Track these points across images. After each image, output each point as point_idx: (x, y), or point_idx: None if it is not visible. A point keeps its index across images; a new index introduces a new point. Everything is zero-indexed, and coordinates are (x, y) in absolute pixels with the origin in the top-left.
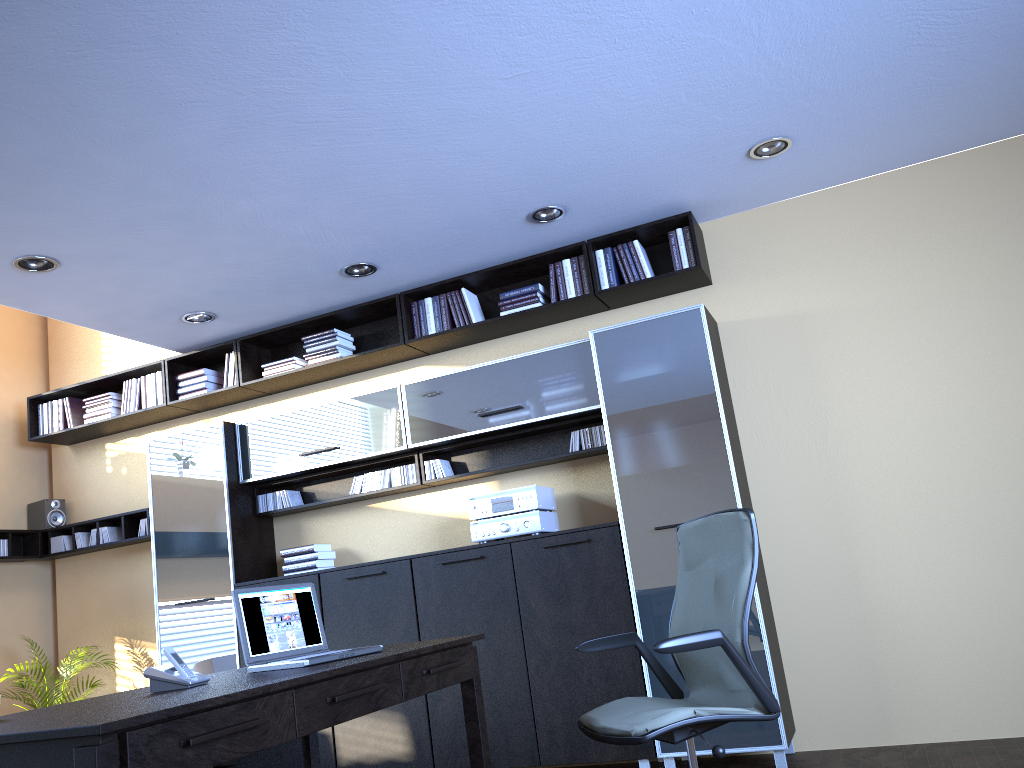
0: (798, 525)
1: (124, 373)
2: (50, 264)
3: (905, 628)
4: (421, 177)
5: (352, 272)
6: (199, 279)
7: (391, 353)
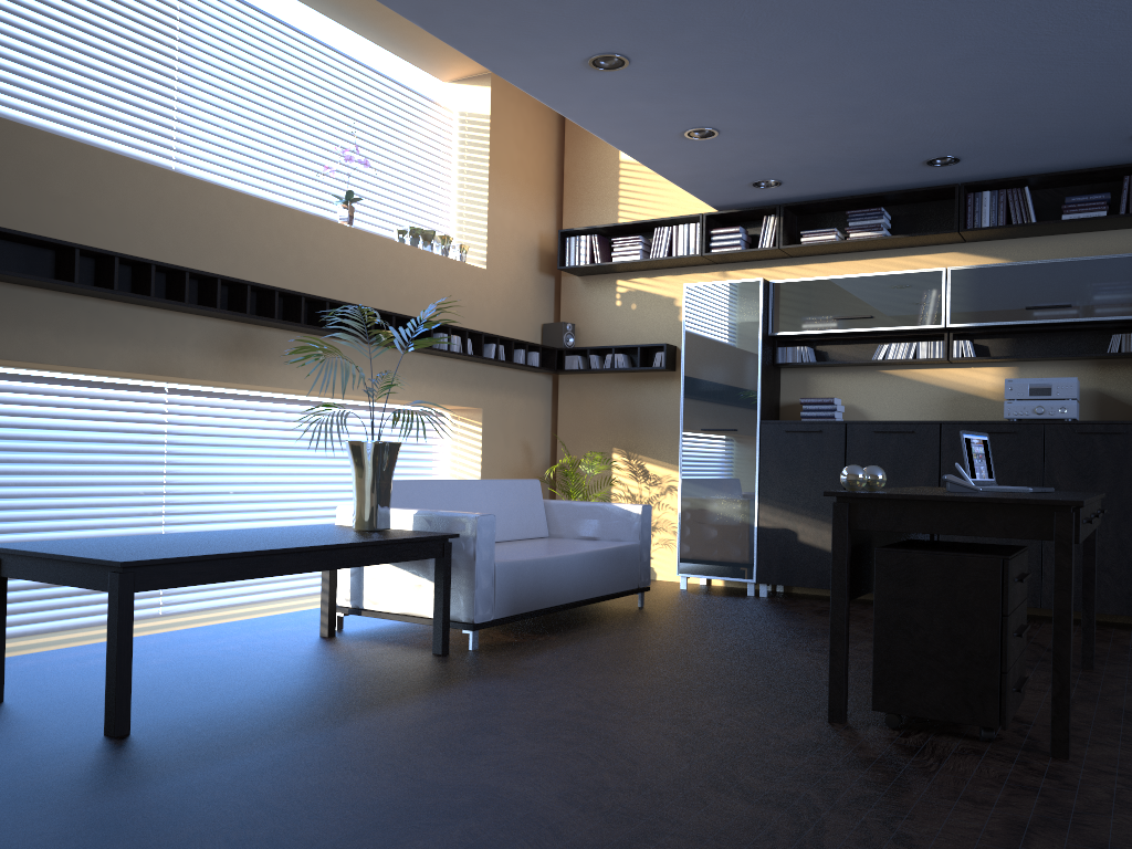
0: None
1: (659, 221)
2: (711, 135)
3: None
4: (1080, 98)
5: (934, 162)
6: (805, 156)
7: (936, 238)
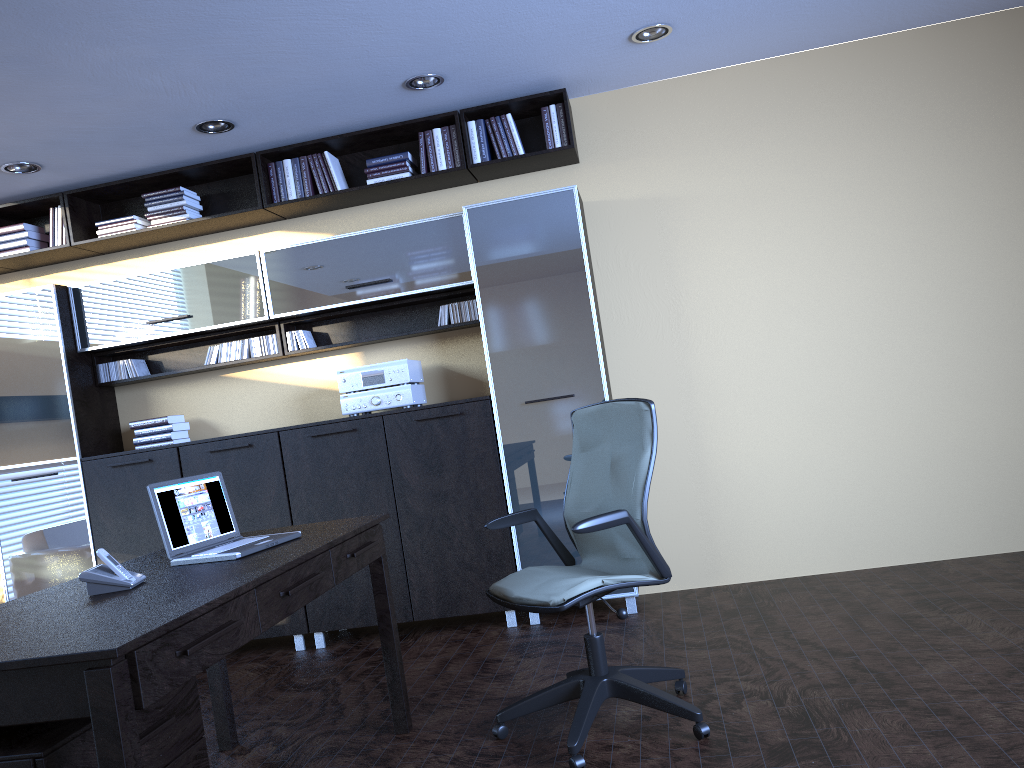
0: (650, 397)
1: None
2: None
3: (736, 487)
4: (303, 37)
5: (207, 128)
6: (29, 128)
7: (246, 217)
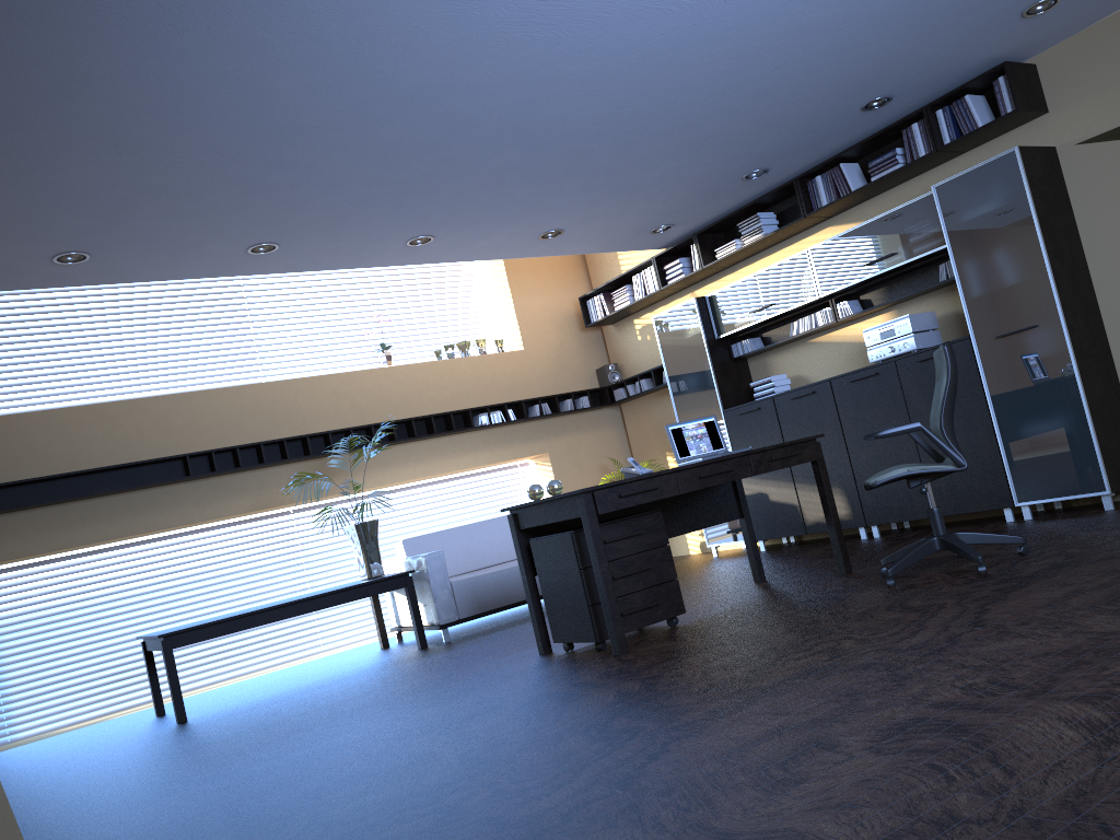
0: None
1: (630, 271)
2: (558, 232)
3: None
4: (757, 123)
5: (751, 177)
6: (649, 212)
7: (799, 224)
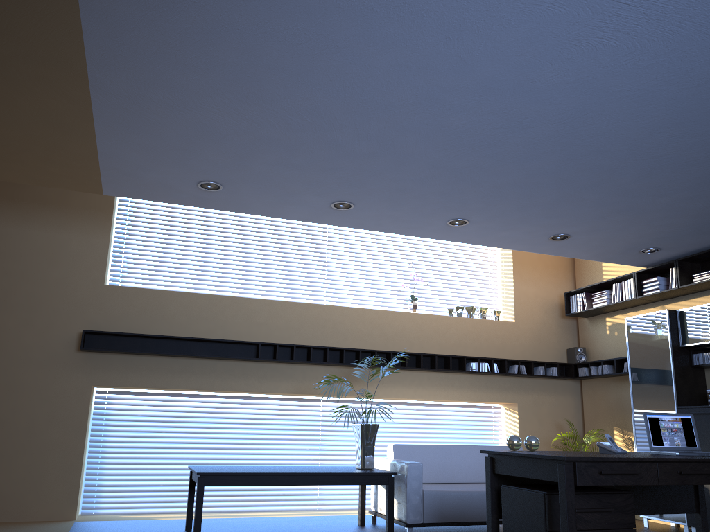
0: None
1: (612, 280)
2: (565, 236)
3: None
4: None
5: None
6: (644, 233)
7: None
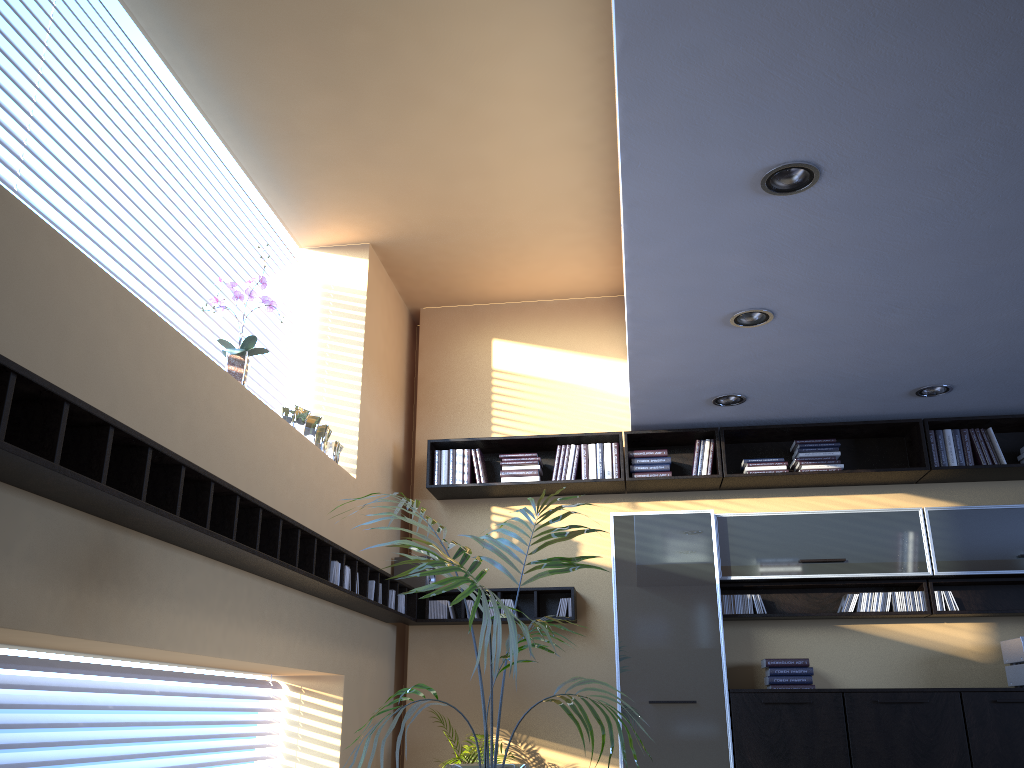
0: None
1: (565, 437)
2: (760, 321)
3: None
4: None
5: (924, 391)
6: (816, 366)
7: (898, 475)
